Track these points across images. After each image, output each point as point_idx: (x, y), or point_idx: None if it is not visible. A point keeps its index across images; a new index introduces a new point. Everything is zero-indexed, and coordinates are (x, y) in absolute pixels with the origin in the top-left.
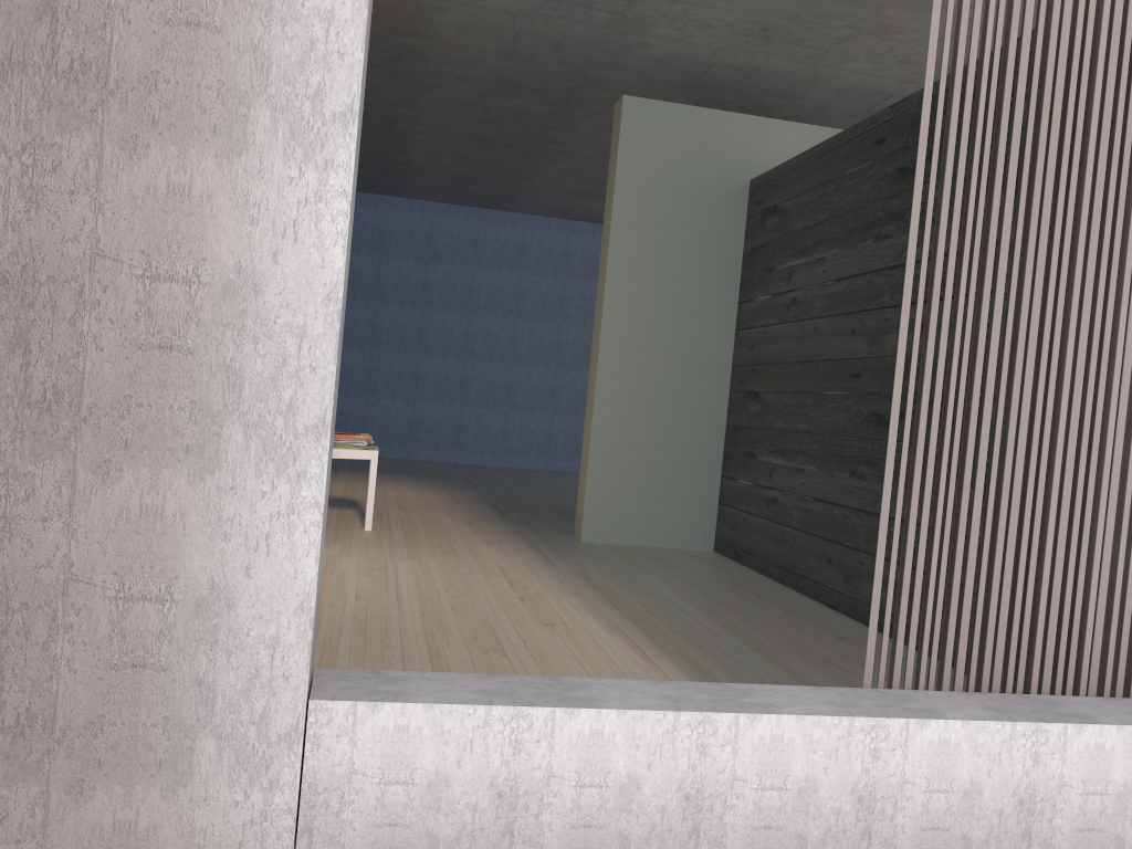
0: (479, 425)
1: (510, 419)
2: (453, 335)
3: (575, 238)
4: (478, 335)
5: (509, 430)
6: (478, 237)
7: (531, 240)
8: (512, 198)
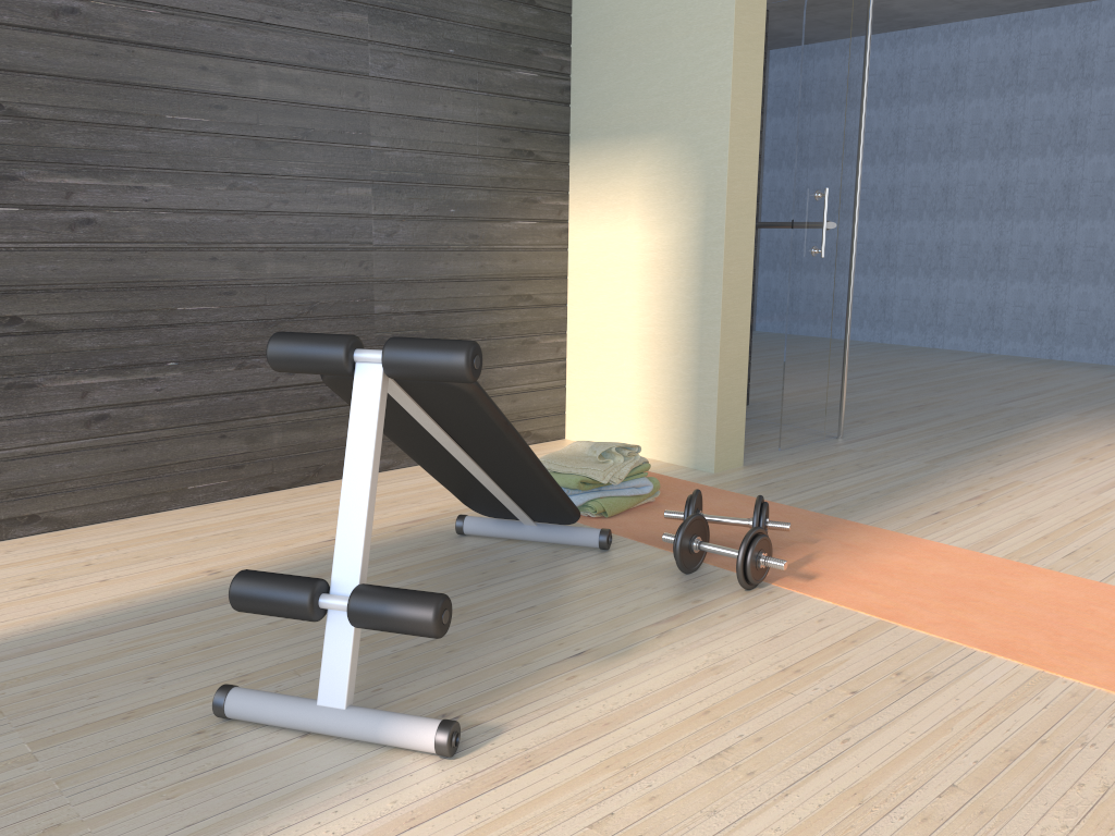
0: (906, 297)
1: (942, 289)
2: (877, 192)
3: (1029, 35)
4: (904, 188)
5: (941, 303)
6: (903, 66)
7: (968, 54)
8: (889, 11)
